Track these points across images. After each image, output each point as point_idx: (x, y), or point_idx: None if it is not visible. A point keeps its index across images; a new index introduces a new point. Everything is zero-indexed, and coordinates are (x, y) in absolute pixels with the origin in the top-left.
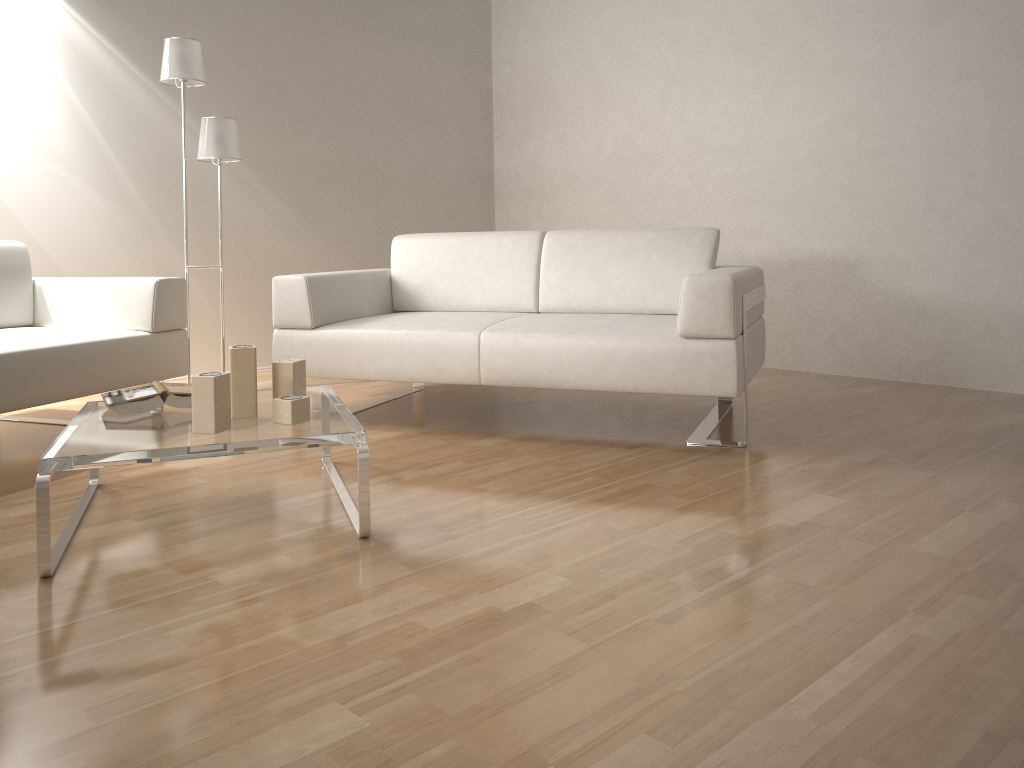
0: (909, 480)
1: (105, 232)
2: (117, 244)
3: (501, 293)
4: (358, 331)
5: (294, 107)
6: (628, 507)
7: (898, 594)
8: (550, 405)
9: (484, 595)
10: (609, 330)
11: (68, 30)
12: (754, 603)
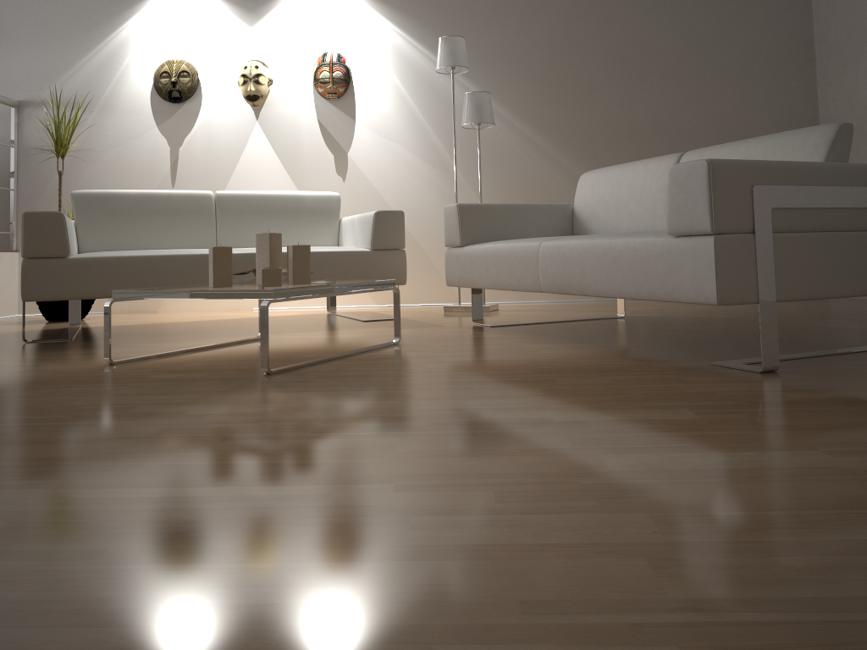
0: (860, 419)
1: (428, 190)
2: (437, 199)
3: (641, 217)
4: (480, 246)
5: (582, 80)
6: (476, 388)
7: (435, 474)
8: (689, 332)
9: (207, 406)
10: (628, 234)
11: (402, 49)
12: (312, 447)
